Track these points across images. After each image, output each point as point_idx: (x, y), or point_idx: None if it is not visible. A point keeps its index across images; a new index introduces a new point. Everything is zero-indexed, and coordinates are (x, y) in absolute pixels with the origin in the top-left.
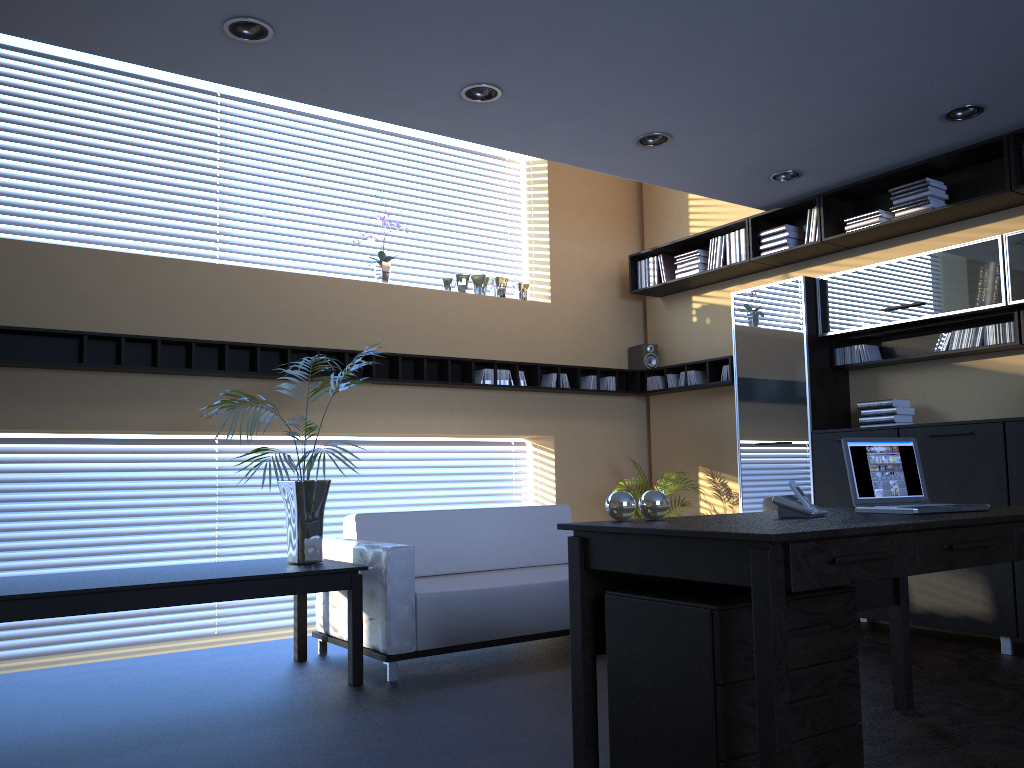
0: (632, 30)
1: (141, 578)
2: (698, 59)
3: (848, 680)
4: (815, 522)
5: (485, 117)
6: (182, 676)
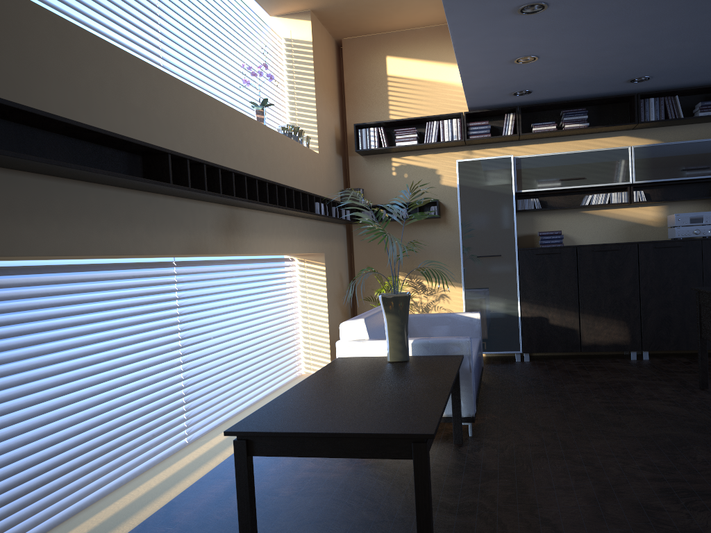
0: (660, 1)
1: (399, 388)
2: (640, 25)
3: None
4: None
5: (496, 22)
6: (322, 474)
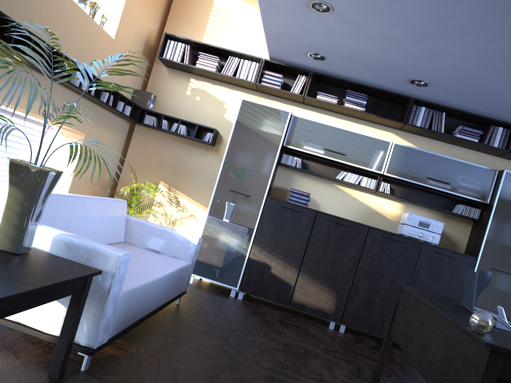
0: None
1: None
2: (435, 1)
3: None
4: None
5: None
6: None
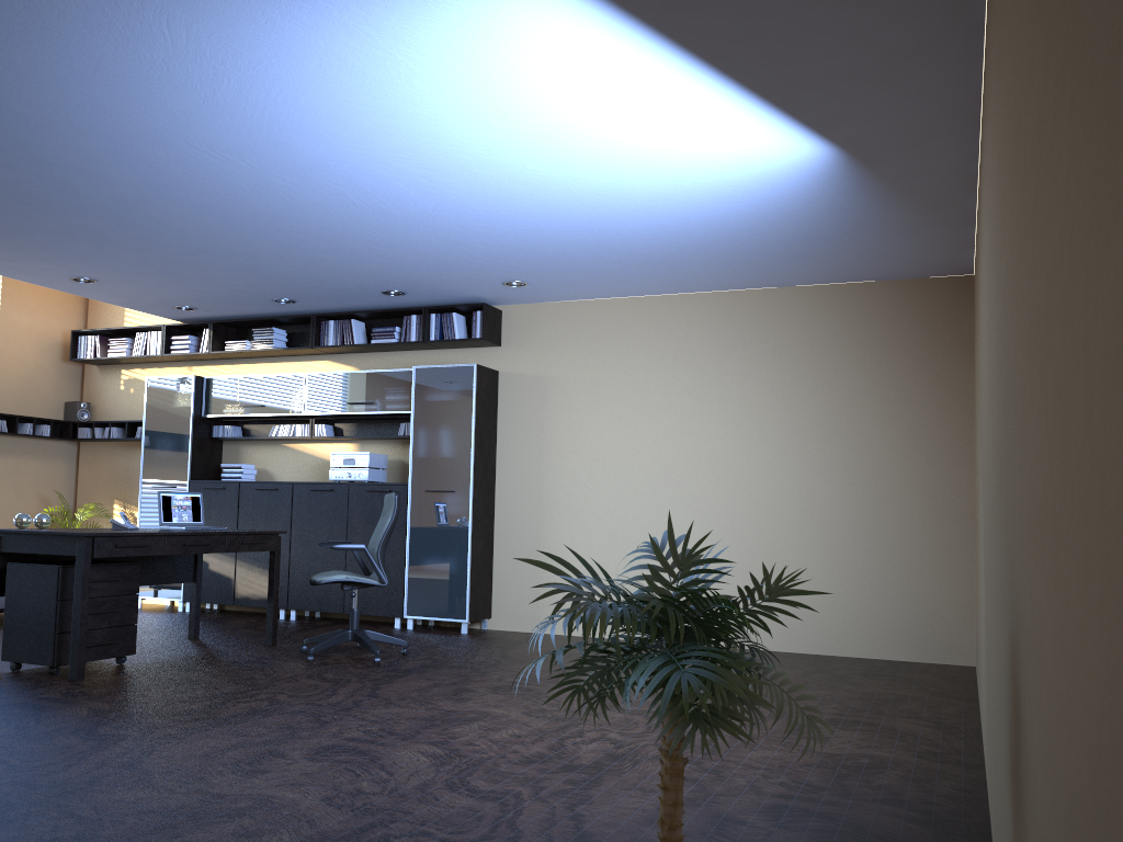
0: (63, 241)
1: None
2: (109, 257)
3: (132, 604)
4: (122, 531)
5: None
6: None
